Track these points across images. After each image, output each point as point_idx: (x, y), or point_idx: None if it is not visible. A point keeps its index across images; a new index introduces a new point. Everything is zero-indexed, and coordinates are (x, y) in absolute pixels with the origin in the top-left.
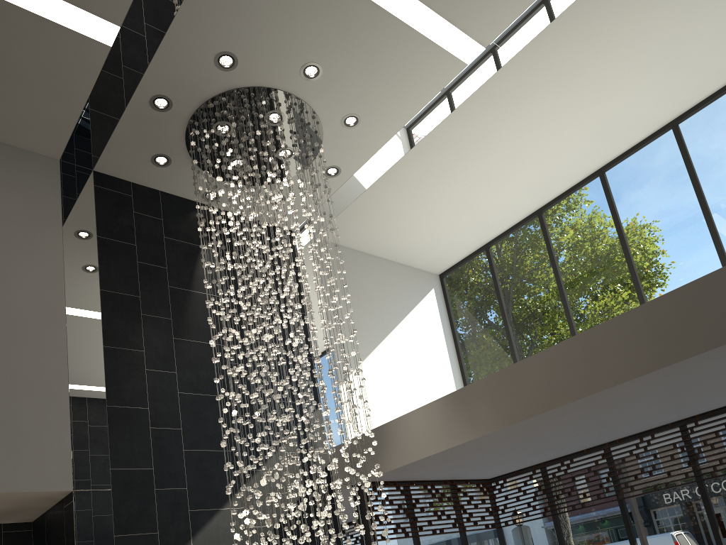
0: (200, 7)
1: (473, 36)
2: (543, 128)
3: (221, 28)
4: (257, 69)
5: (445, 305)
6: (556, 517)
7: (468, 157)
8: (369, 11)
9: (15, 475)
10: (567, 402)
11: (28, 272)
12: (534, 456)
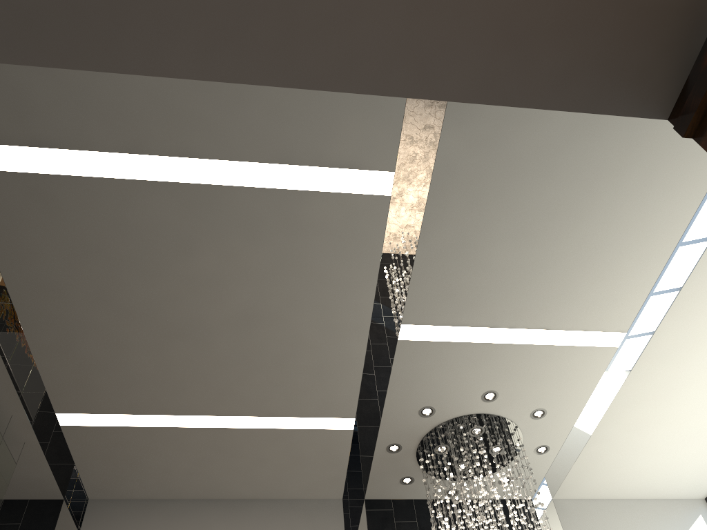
0: (398, 390)
1: (610, 330)
2: None
3: (415, 396)
4: (449, 408)
5: None
6: None
7: (666, 402)
8: (514, 349)
9: None
10: None
11: None
12: None
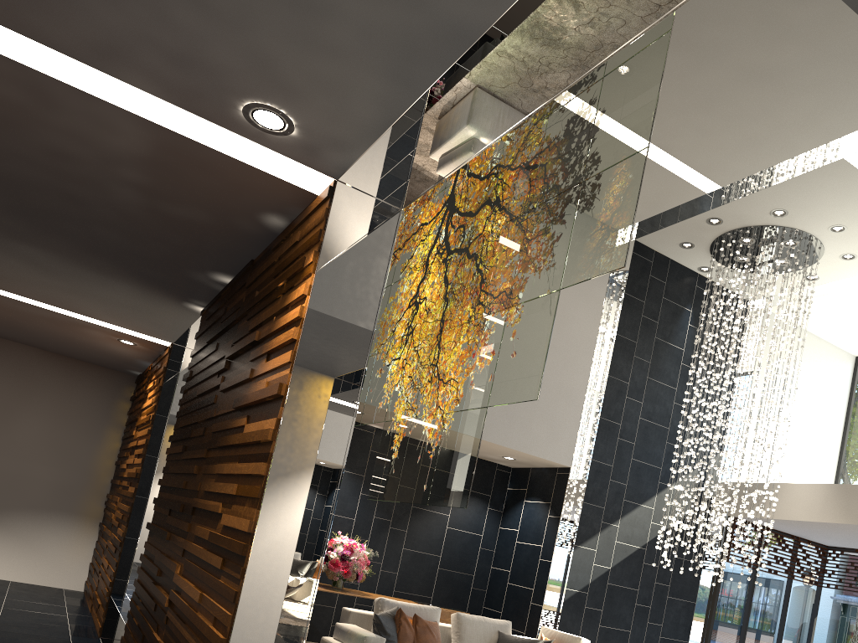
0: (783, 189)
1: None
2: None
3: (789, 199)
4: (797, 220)
5: (850, 386)
6: None
7: None
8: None
9: (547, 449)
10: None
11: (582, 316)
12: None
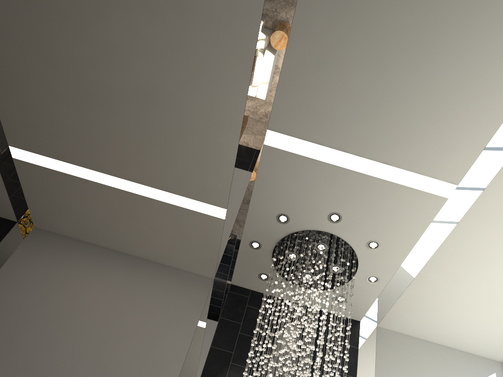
0: (261, 193)
1: (443, 179)
2: None
3: (275, 201)
4: (301, 220)
5: None
6: None
7: (483, 264)
8: (359, 178)
9: None
10: None
11: (174, 333)
12: None
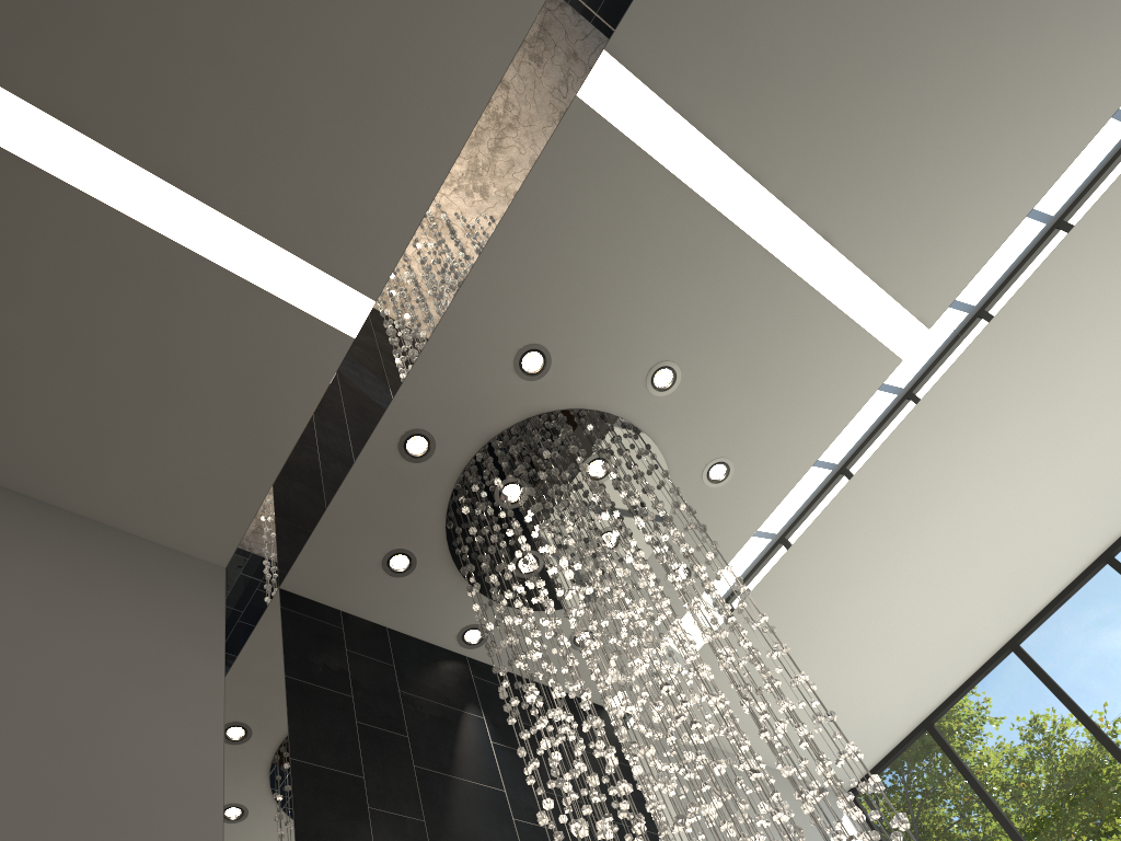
0: (506, 264)
1: (912, 308)
2: (1014, 477)
3: (533, 300)
4: (579, 376)
5: None
6: None
7: (900, 538)
8: (760, 267)
9: None
10: None
11: (155, 716)
12: None
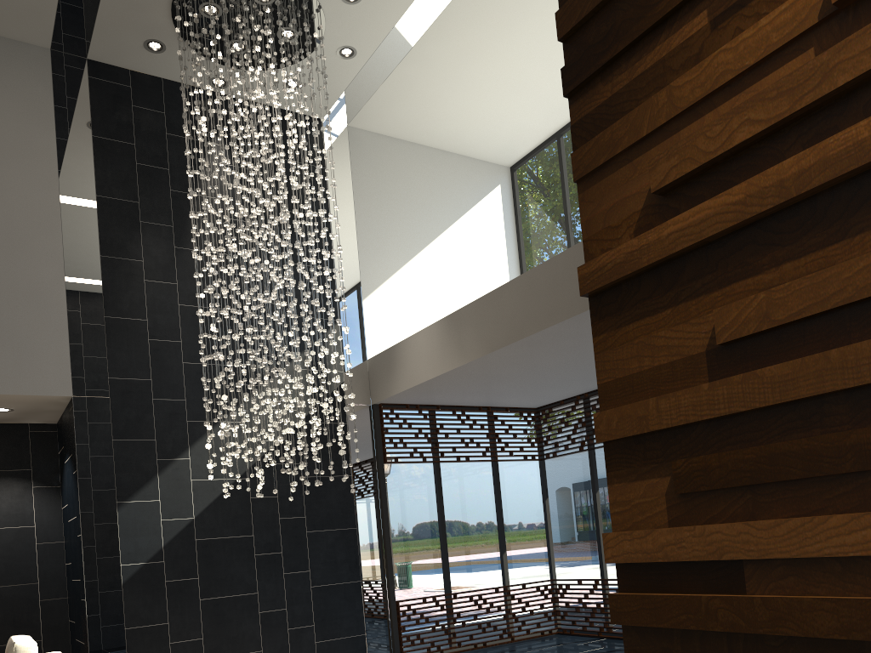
0: None
1: None
2: None
3: None
4: None
5: (513, 205)
6: (591, 452)
7: (505, 32)
8: None
9: (18, 379)
10: (533, 332)
11: (21, 179)
12: (564, 386)
